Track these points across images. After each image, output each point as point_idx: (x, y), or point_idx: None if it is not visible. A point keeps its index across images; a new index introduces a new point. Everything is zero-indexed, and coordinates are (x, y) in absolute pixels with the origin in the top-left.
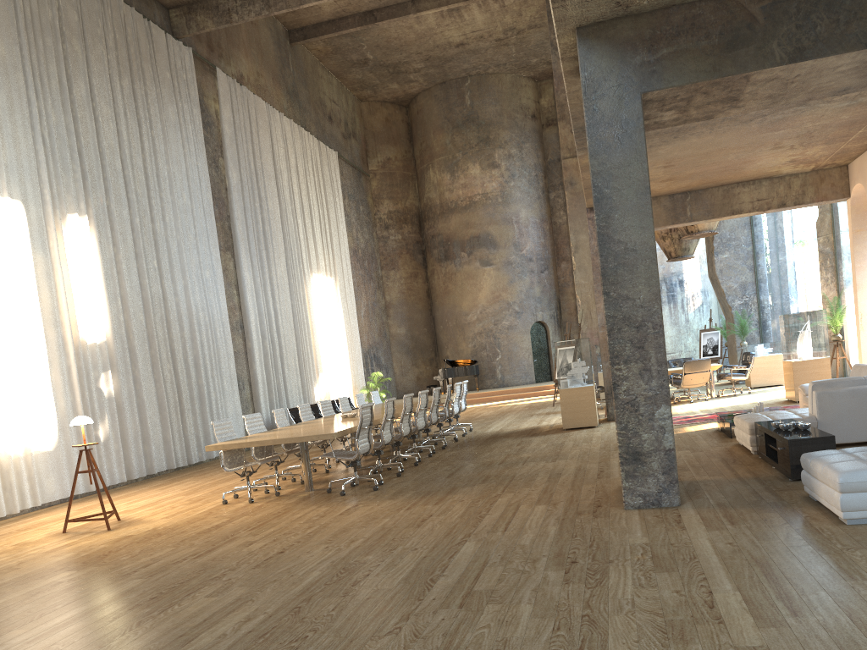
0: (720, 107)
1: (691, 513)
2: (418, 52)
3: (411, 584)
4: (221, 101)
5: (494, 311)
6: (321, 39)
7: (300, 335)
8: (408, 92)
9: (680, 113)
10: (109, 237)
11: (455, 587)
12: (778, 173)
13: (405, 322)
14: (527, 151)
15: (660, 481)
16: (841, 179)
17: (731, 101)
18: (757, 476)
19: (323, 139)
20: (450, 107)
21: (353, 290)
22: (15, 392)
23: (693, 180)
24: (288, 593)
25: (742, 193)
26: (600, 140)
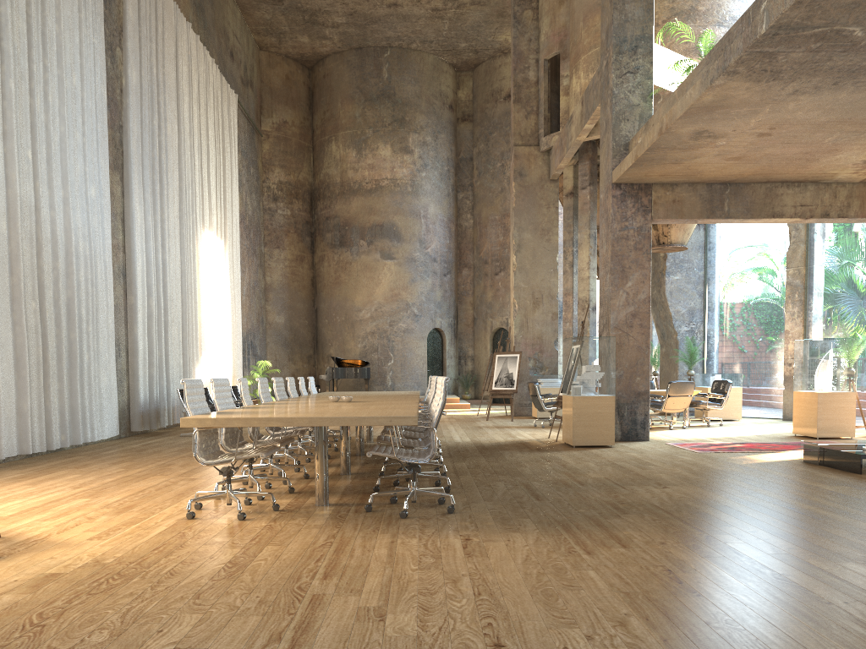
0: None
1: None
2: (345, 2)
3: None
4: None
5: (390, 310)
6: None
7: (187, 301)
8: (317, 51)
9: None
10: None
11: None
12: (832, 177)
13: (286, 311)
14: (442, 142)
15: None
16: None
17: None
18: None
19: (223, 75)
20: (365, 76)
21: (239, 261)
22: None
23: (753, 166)
24: None
25: (786, 195)
26: None
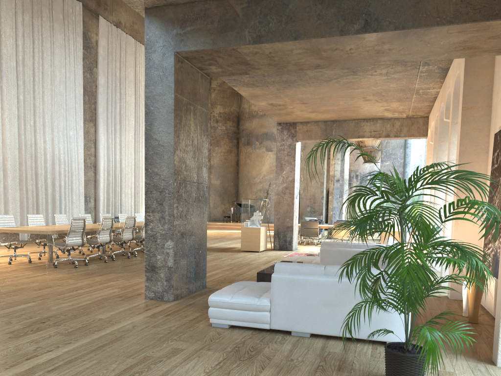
0: (244, 67)
1: (166, 306)
2: None
3: None
4: (99, 35)
5: (269, 178)
6: None
7: (138, 176)
8: None
9: (221, 68)
10: None
11: None
12: (385, 116)
13: (220, 178)
14: None
15: (164, 285)
16: (423, 124)
17: (246, 64)
18: None
19: None
20: None
21: None
22: None
23: (331, 114)
24: None
25: (366, 126)
26: (151, 77)
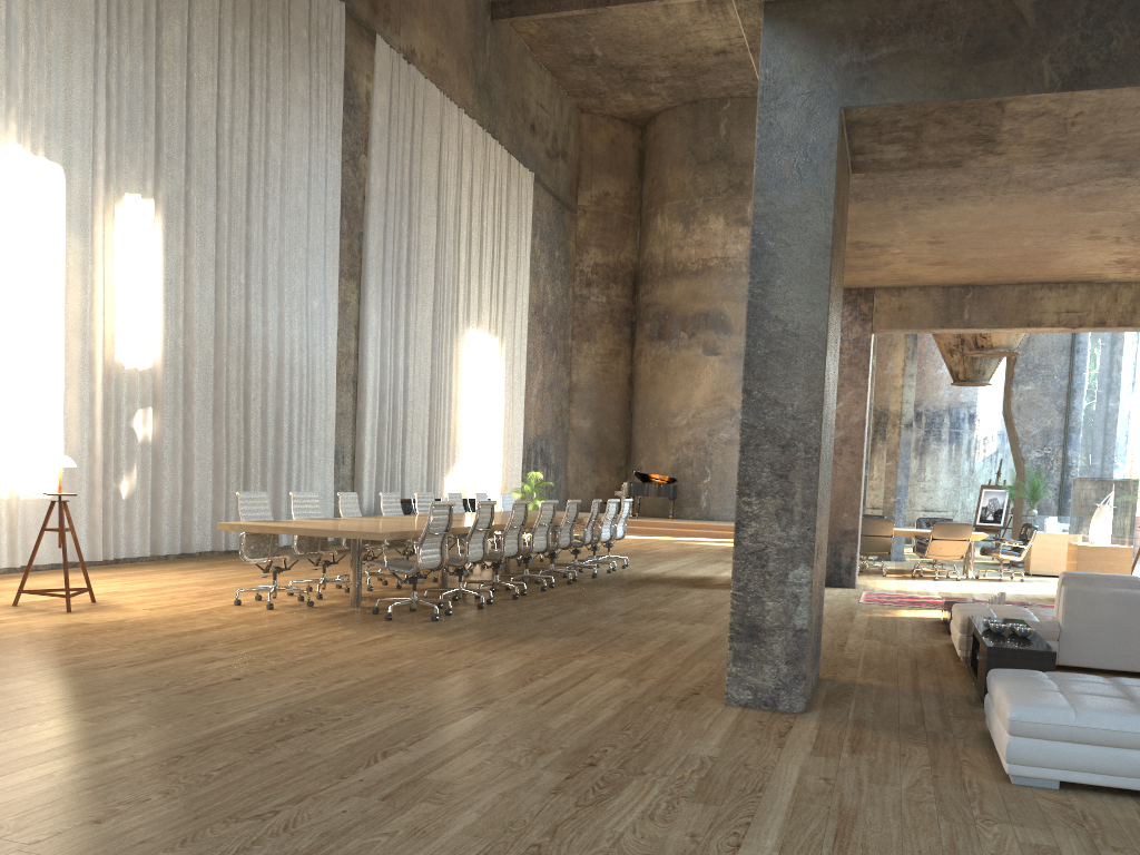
0: (969, 149)
1: (809, 726)
2: (664, 55)
3: (353, 754)
4: (376, 81)
5: (711, 416)
6: (534, 20)
7: (437, 406)
8: (646, 109)
9: (909, 151)
10: (181, 233)
11: (403, 769)
12: (1101, 277)
13: (593, 414)
14: None
15: (781, 673)
16: None
17: (984, 141)
18: (941, 692)
19: (517, 153)
20: (698, 135)
21: (525, 360)
22: (9, 413)
23: (975, 269)
24: (188, 735)
25: (1047, 299)
26: (773, 169)
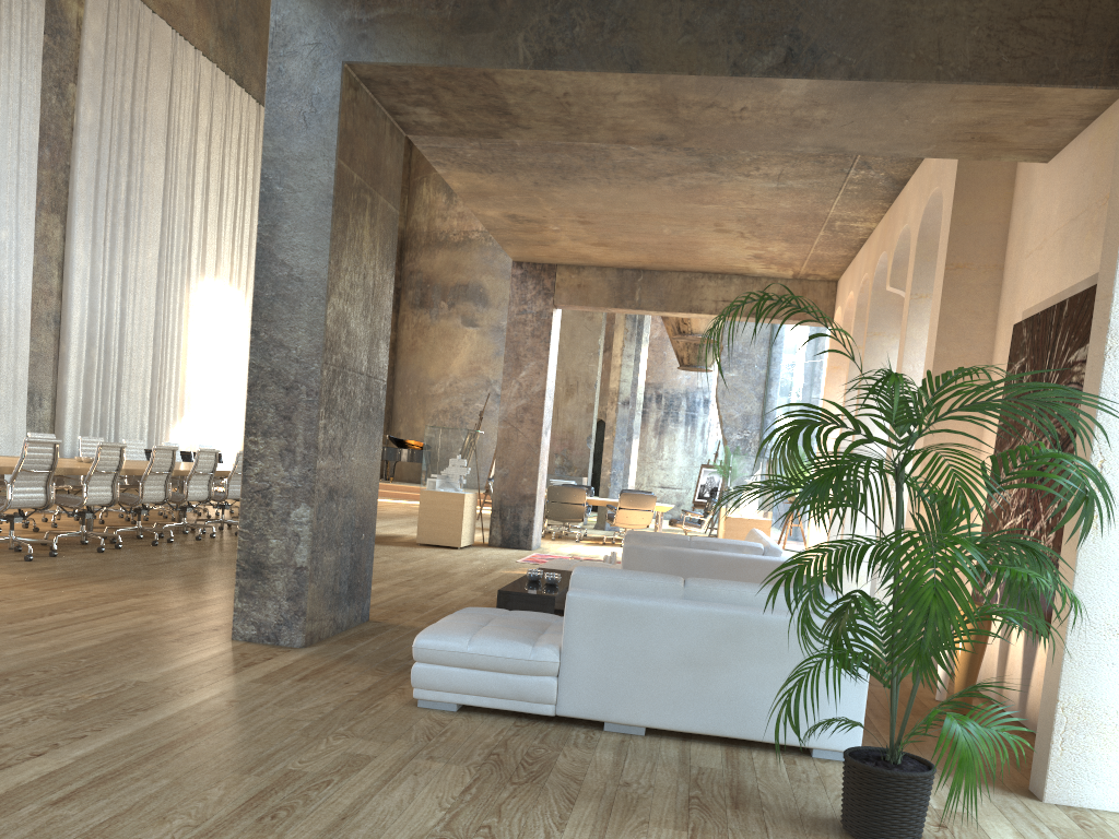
0: (496, 120)
1: (291, 658)
2: None
3: None
4: (88, 7)
5: (467, 386)
6: None
7: (162, 355)
8: None
9: (442, 116)
10: None
11: None
12: (750, 270)
13: None
14: None
15: (283, 609)
16: (826, 297)
17: (503, 114)
18: None
19: None
20: None
21: None
22: None
23: (637, 253)
24: None
25: (707, 287)
26: (281, 115)
